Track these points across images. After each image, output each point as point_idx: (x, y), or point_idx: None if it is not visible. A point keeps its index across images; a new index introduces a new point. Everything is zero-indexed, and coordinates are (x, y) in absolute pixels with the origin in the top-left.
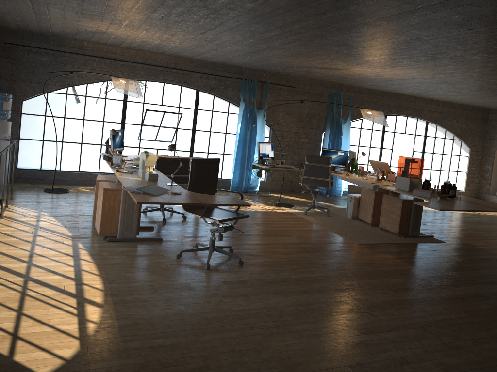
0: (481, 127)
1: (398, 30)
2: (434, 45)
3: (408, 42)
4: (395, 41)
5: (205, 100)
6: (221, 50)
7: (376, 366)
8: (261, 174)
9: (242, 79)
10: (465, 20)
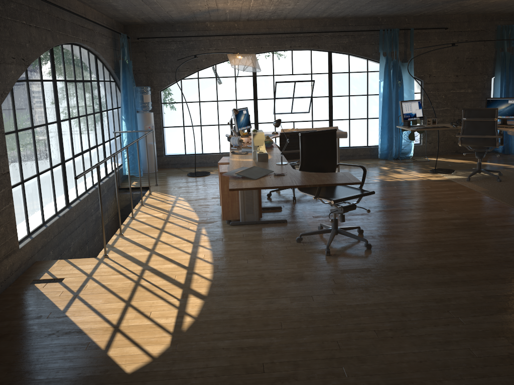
0: None
1: None
2: None
3: None
4: None
5: (357, 59)
6: (342, 2)
7: None
8: (414, 136)
9: (379, 30)
10: None
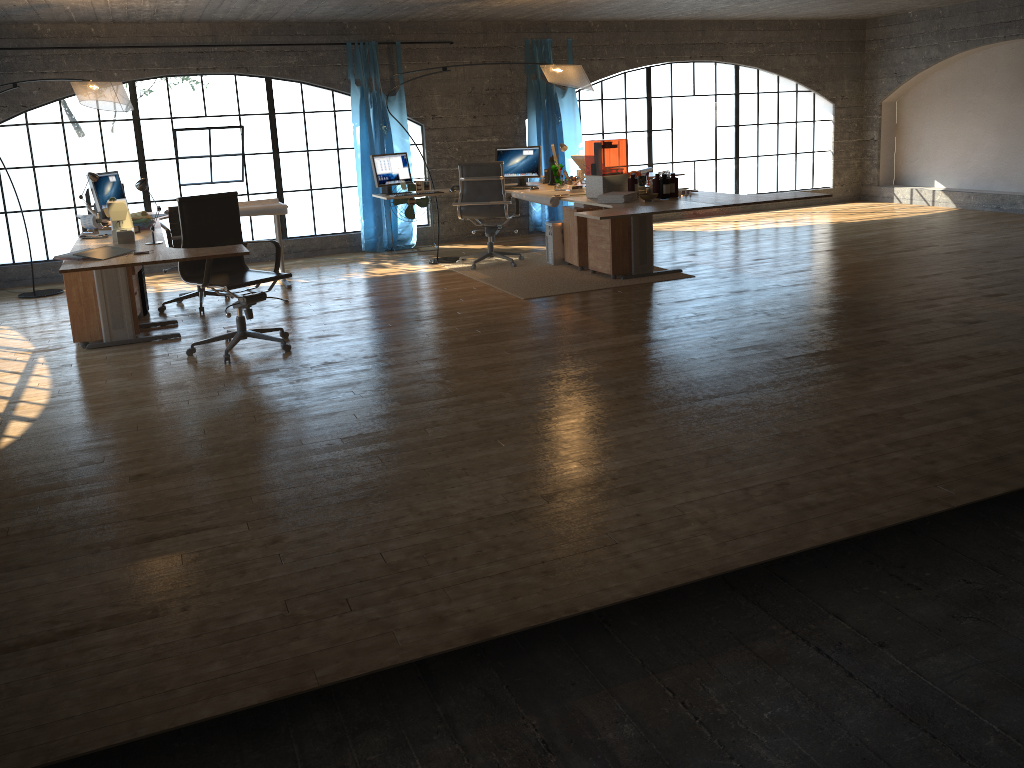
0: (852, 58)
1: None
2: None
3: None
4: None
5: None
6: None
7: (385, 433)
8: (413, 212)
9: (346, 43)
10: None
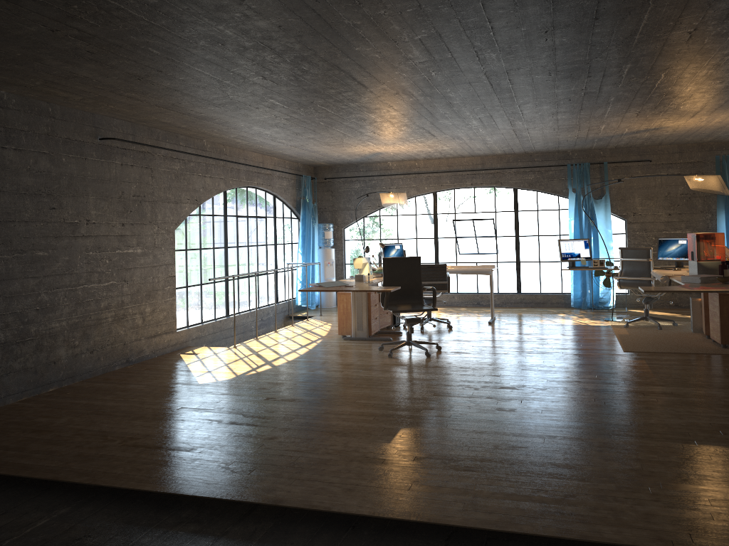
0: None
1: (544, 94)
2: (625, 91)
3: (595, 96)
4: (580, 99)
5: None
6: (490, 142)
7: (399, 407)
8: (608, 282)
9: (566, 165)
10: (553, 75)
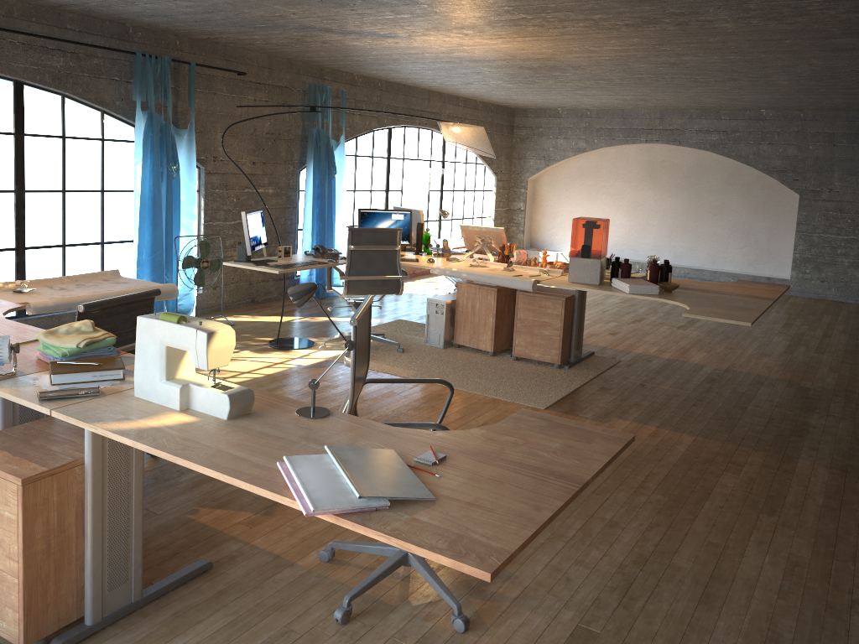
0: (507, 139)
1: None
2: None
3: None
4: None
5: None
6: None
7: None
8: (205, 278)
9: (135, 53)
10: None
